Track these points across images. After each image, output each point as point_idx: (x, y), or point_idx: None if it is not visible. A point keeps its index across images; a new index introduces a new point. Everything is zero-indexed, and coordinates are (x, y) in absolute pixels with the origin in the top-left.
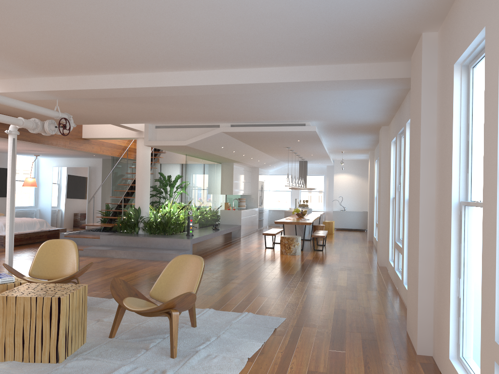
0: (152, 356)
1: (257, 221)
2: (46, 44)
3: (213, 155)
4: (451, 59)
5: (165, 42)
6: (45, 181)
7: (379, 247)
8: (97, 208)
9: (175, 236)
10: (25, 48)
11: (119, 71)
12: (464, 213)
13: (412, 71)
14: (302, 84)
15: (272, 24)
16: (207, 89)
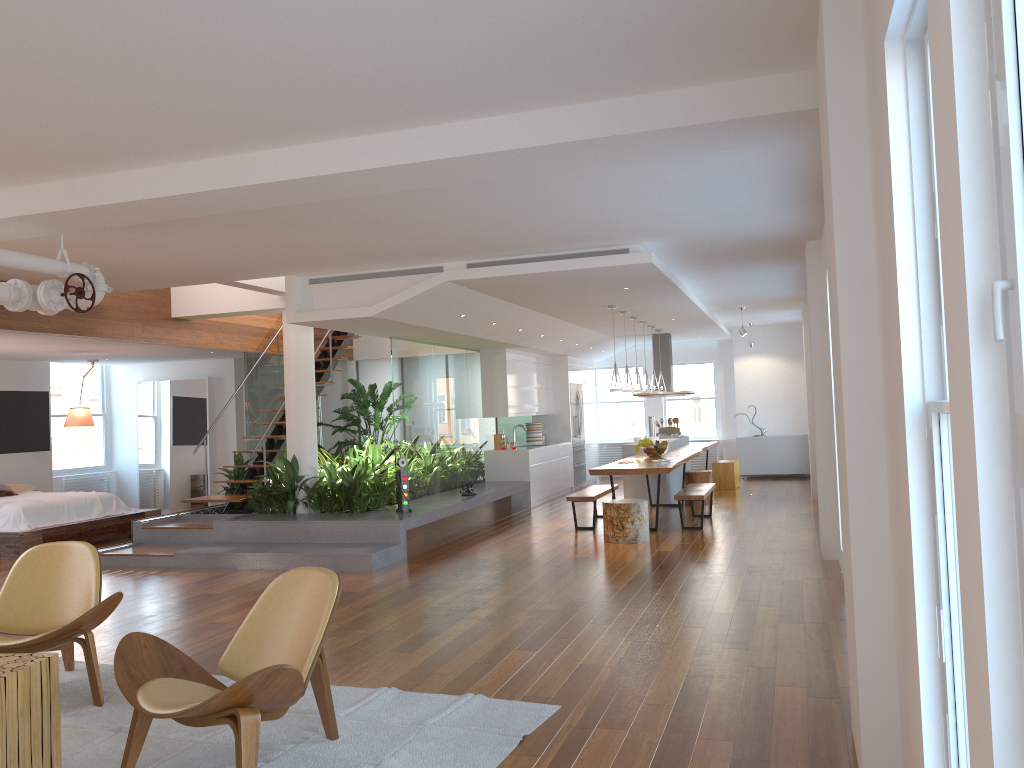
0: None
1: (571, 470)
2: None
3: (450, 334)
4: (880, 30)
5: (220, 74)
6: (124, 414)
7: (820, 516)
8: (229, 463)
9: (370, 516)
10: None
11: (163, 158)
12: (939, 433)
13: (818, 90)
14: (570, 149)
15: None
16: (362, 181)
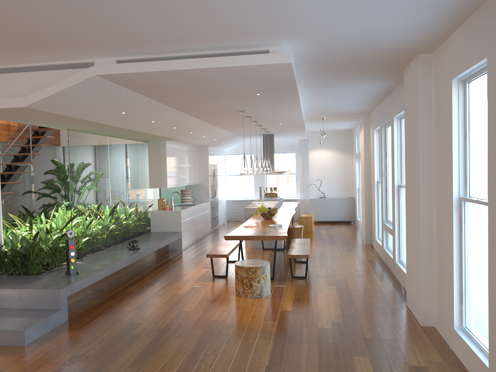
0: None
1: (209, 219)
2: None
3: (118, 129)
4: None
5: None
6: None
7: (419, 289)
8: None
9: (39, 281)
10: None
11: None
12: None
13: None
14: None
15: None
16: None
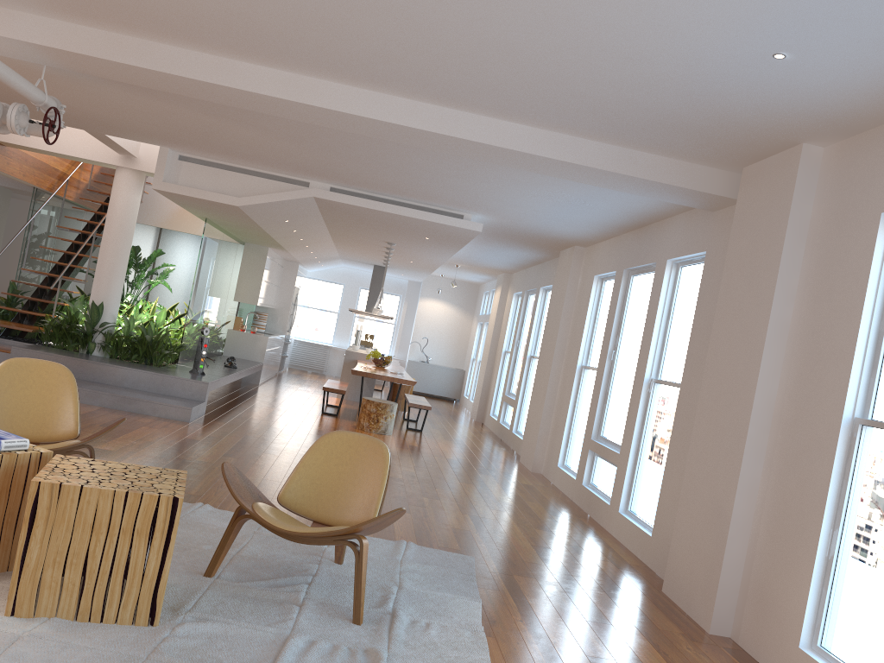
0: (318, 618)
1: (280, 358)
2: None
3: (256, 230)
4: (872, 202)
5: (393, 38)
6: None
7: (535, 441)
8: None
9: (172, 372)
10: None
11: (231, 54)
12: (859, 436)
13: (743, 191)
14: (559, 165)
15: (611, 68)
16: (388, 130)
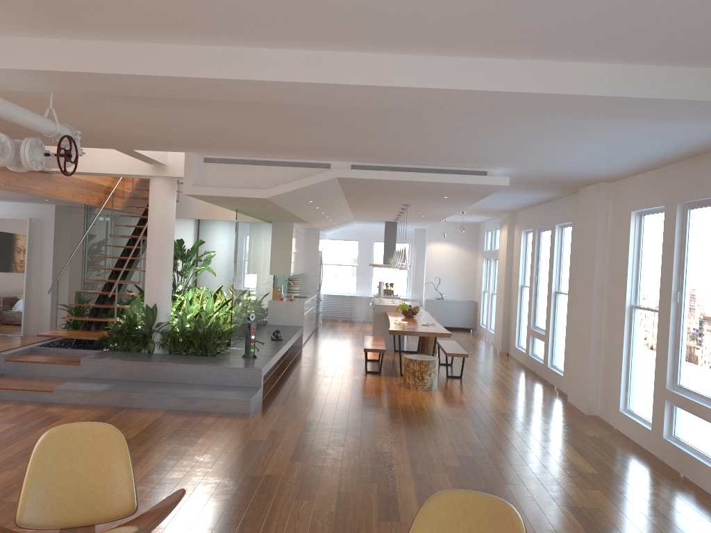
0: None
1: (315, 315)
2: None
3: (283, 213)
4: None
5: None
6: None
7: (585, 383)
8: (43, 293)
9: (227, 361)
10: None
11: (243, 40)
12: None
13: None
14: (644, 104)
15: None
16: (431, 98)
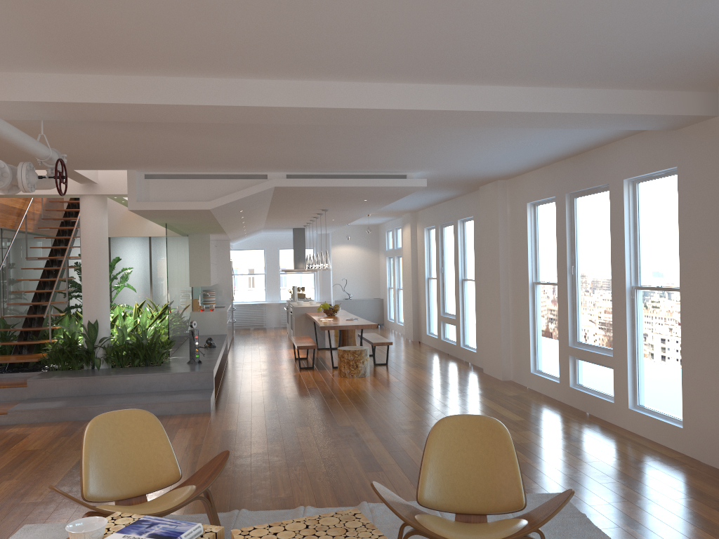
0: None
1: (231, 324)
2: (187, 2)
3: (210, 224)
4: None
5: (432, 27)
6: None
7: (499, 354)
8: None
9: (175, 368)
10: (118, 8)
11: (240, 74)
12: None
13: None
14: (550, 117)
15: (656, 16)
16: (389, 116)
